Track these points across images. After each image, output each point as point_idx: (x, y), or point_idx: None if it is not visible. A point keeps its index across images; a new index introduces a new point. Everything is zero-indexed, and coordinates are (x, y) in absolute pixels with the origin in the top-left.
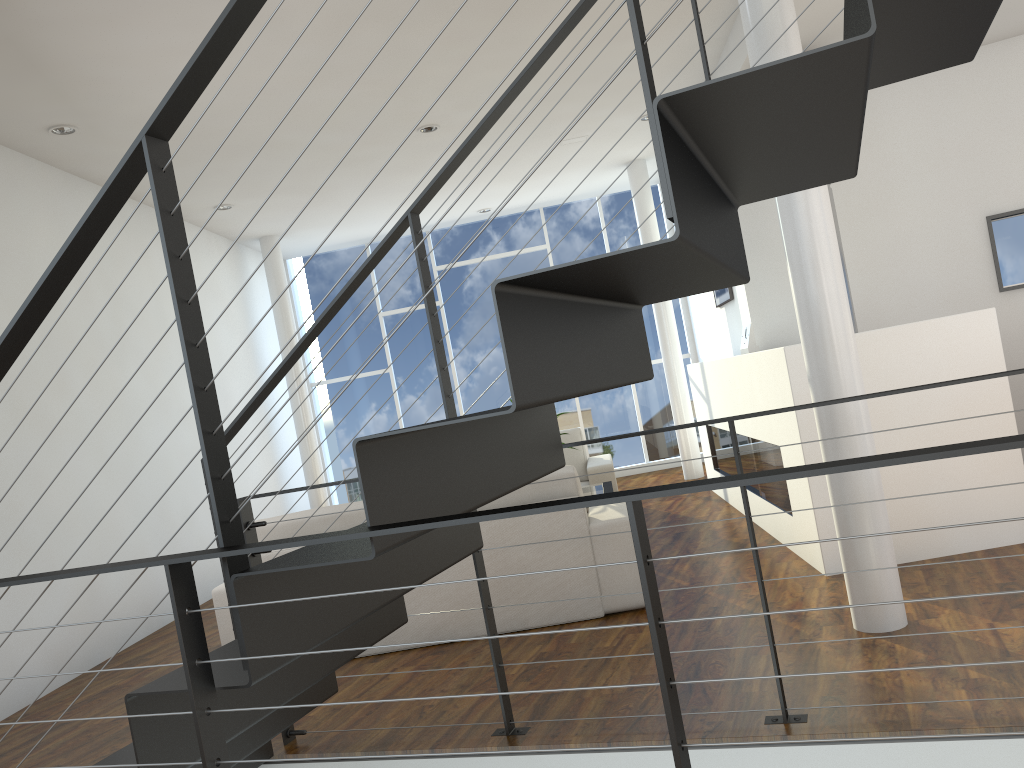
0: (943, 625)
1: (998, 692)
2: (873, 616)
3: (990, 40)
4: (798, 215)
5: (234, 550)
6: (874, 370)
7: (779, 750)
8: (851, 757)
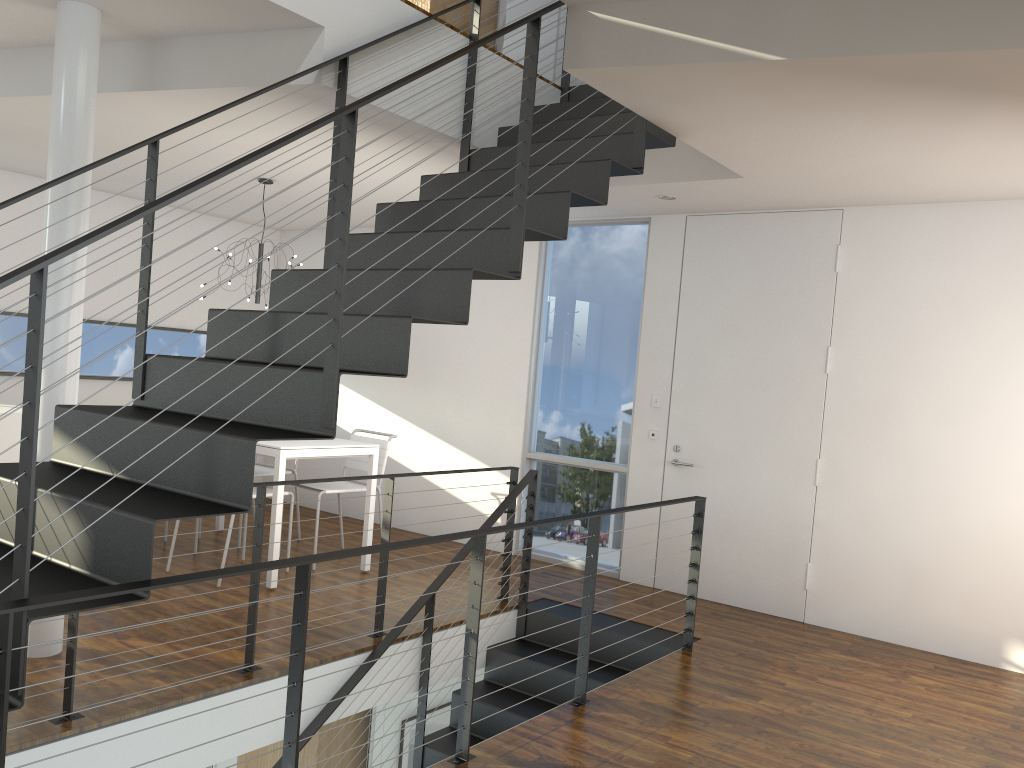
0: (89, 645)
1: (178, 677)
2: (47, 644)
3: (28, 173)
4: (65, 335)
5: (81, 597)
6: (1, 445)
7: (76, 738)
8: (121, 731)
